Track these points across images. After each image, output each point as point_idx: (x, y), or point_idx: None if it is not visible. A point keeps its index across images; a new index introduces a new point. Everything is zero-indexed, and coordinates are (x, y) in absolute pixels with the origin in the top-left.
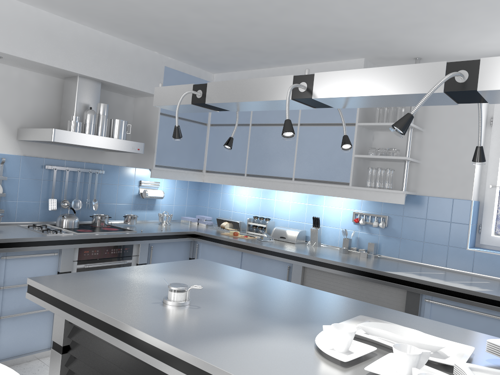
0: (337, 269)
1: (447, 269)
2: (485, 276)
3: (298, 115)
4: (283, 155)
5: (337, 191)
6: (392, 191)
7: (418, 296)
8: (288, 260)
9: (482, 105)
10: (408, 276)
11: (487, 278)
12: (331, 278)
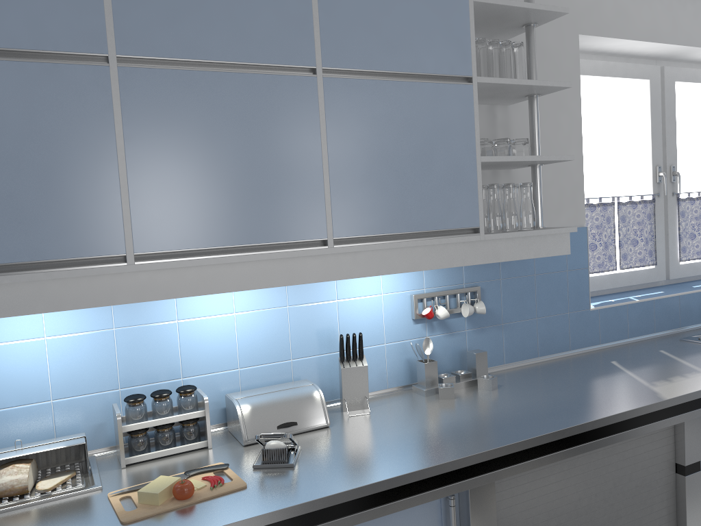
0: (588, 439)
1: (573, 352)
2: (614, 343)
3: (314, 42)
4: (283, 171)
5: (445, 252)
6: (561, 231)
7: (698, 418)
8: (473, 480)
9: (579, 61)
10: (694, 389)
11: (618, 345)
12: (550, 467)
